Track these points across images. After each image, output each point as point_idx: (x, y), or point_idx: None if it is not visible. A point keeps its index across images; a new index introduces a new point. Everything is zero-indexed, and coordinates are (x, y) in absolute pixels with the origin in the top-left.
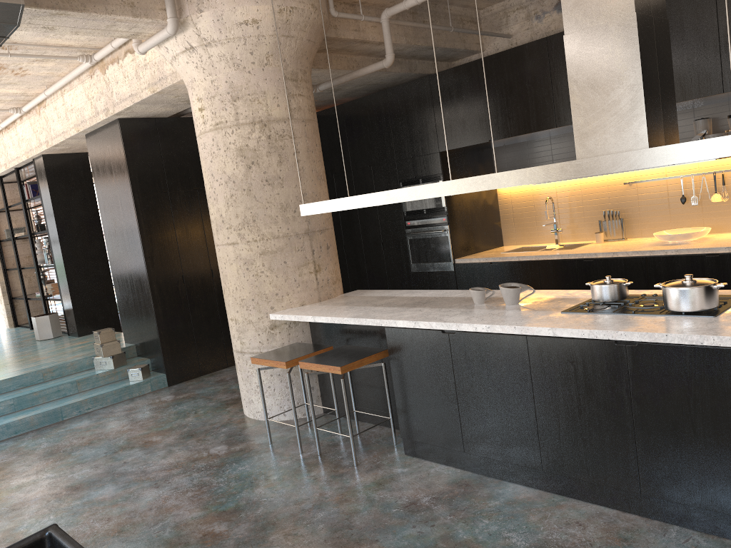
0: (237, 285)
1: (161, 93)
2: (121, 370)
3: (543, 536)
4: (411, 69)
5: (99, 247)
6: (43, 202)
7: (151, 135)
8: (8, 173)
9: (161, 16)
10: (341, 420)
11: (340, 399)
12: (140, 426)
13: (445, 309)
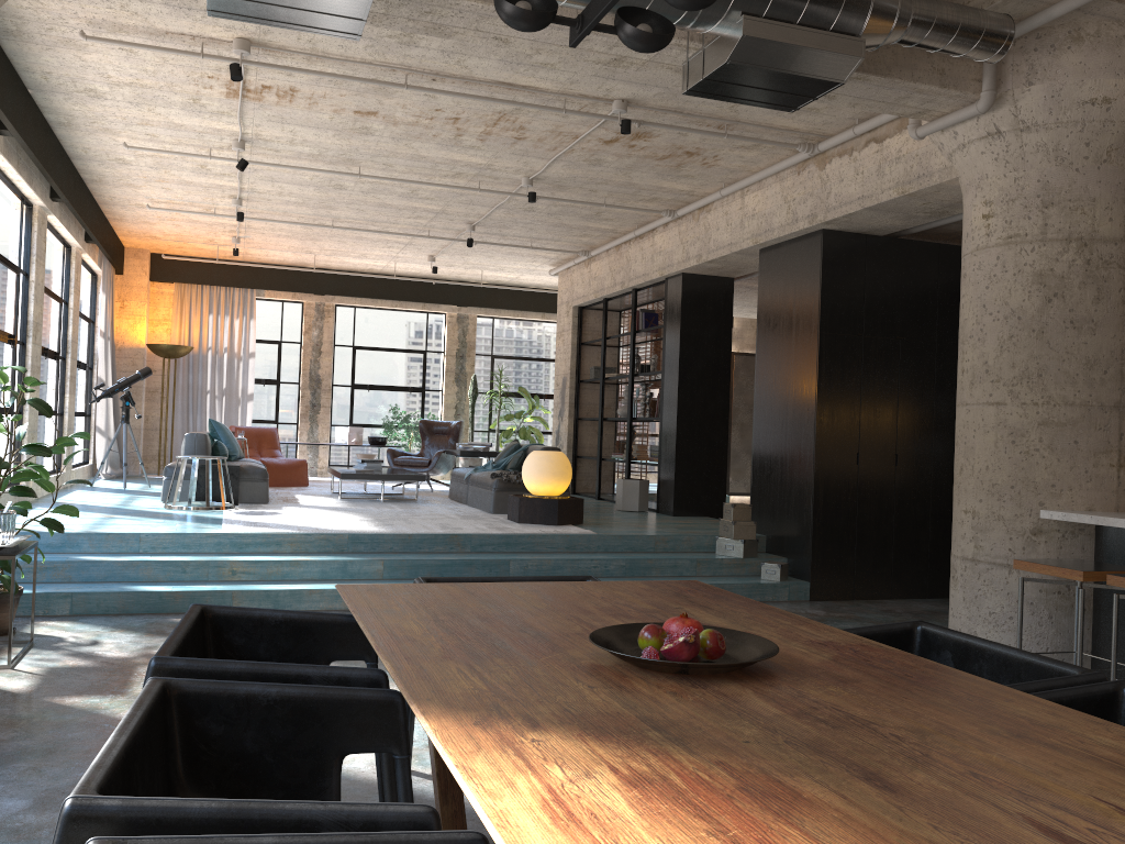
0: (989, 463)
1: (912, 195)
2: (749, 562)
3: None
4: None
5: (721, 404)
6: (667, 334)
7: (857, 256)
8: (619, 295)
9: (972, 89)
10: None
11: None
12: None
13: None
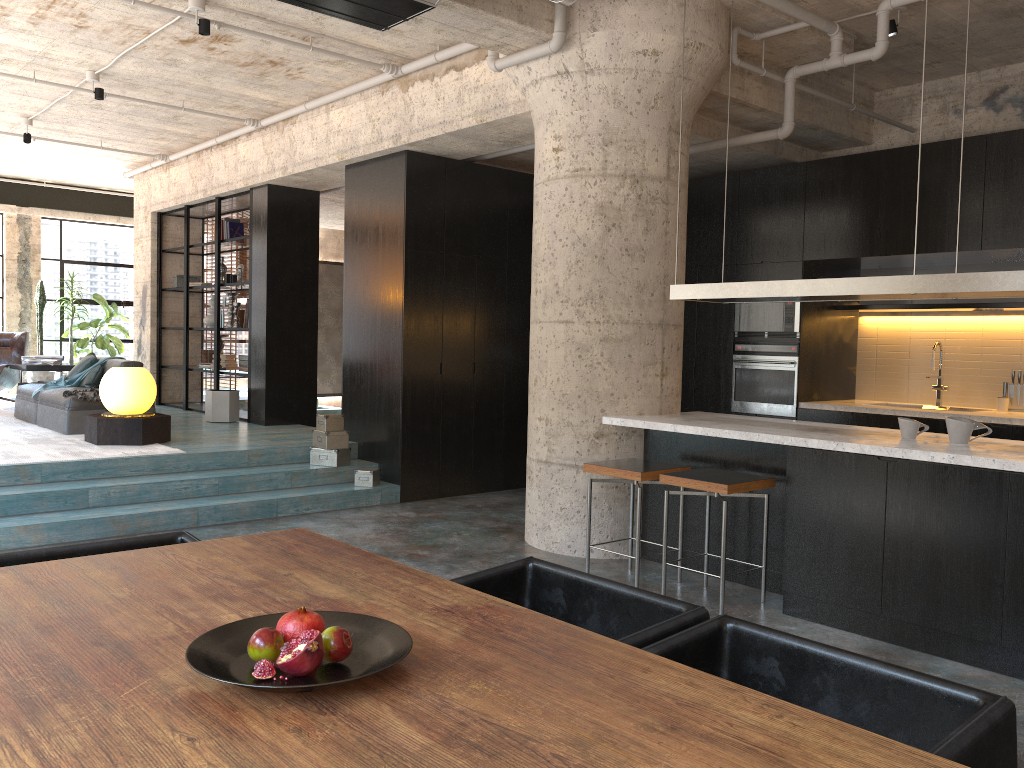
0: (560, 375)
1: (489, 124)
2: (343, 470)
3: (1020, 714)
4: (776, 151)
5: (310, 314)
6: (253, 245)
7: (438, 178)
8: (201, 203)
9: (546, 28)
10: (671, 568)
11: (671, 542)
12: (391, 537)
13: (864, 437)
